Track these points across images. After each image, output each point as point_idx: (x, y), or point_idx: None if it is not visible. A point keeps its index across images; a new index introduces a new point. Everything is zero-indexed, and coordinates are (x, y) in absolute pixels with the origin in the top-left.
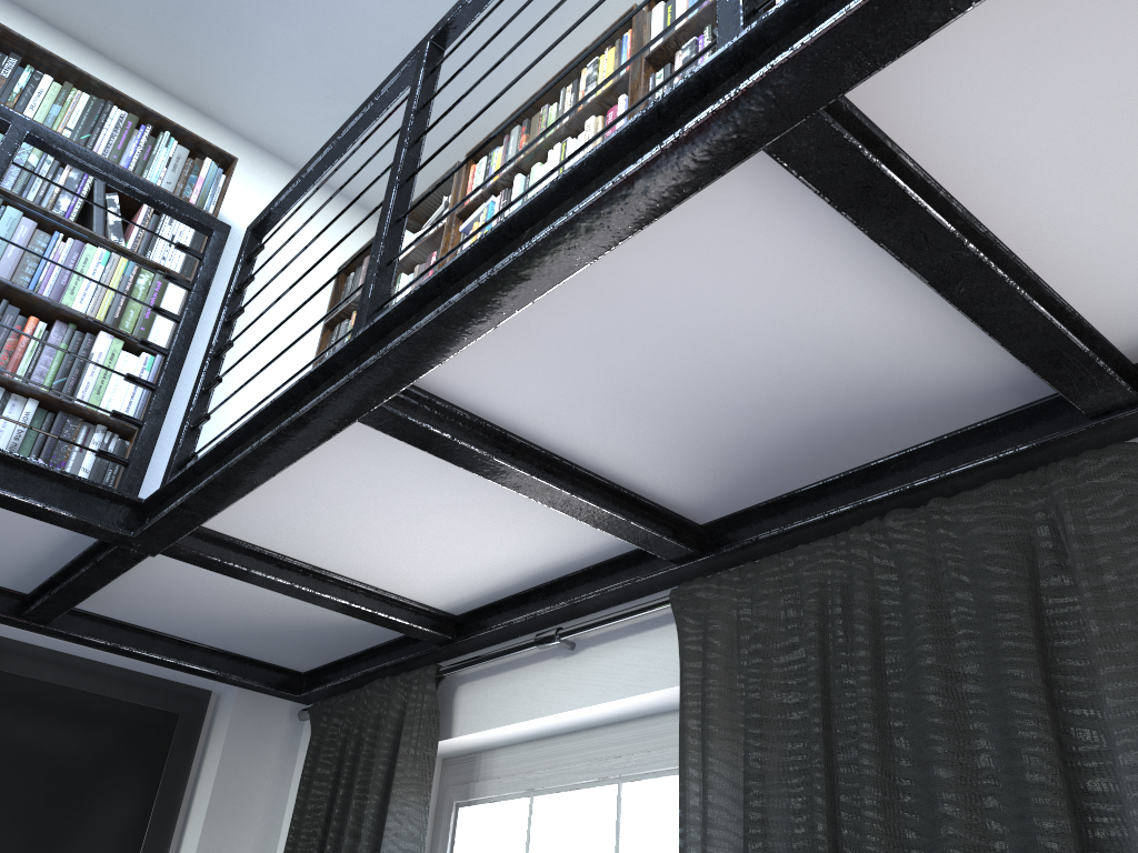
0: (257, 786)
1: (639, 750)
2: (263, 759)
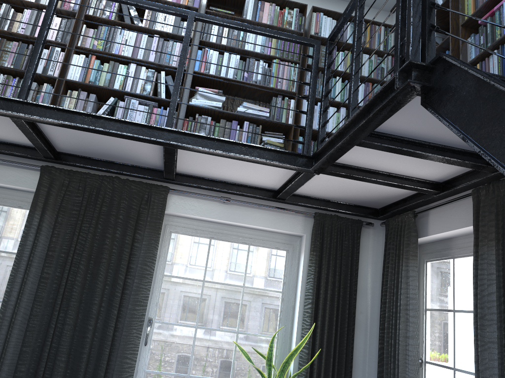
0: None
1: None
2: None
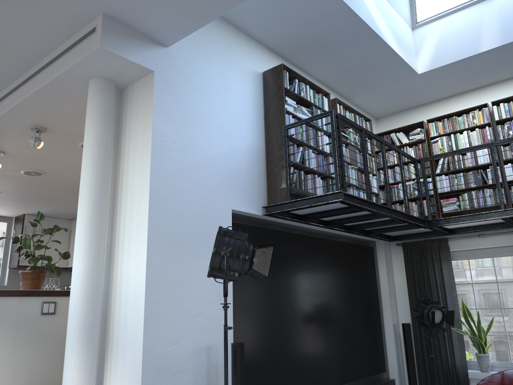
0: (389, 259)
1: (496, 252)
2: (388, 253)
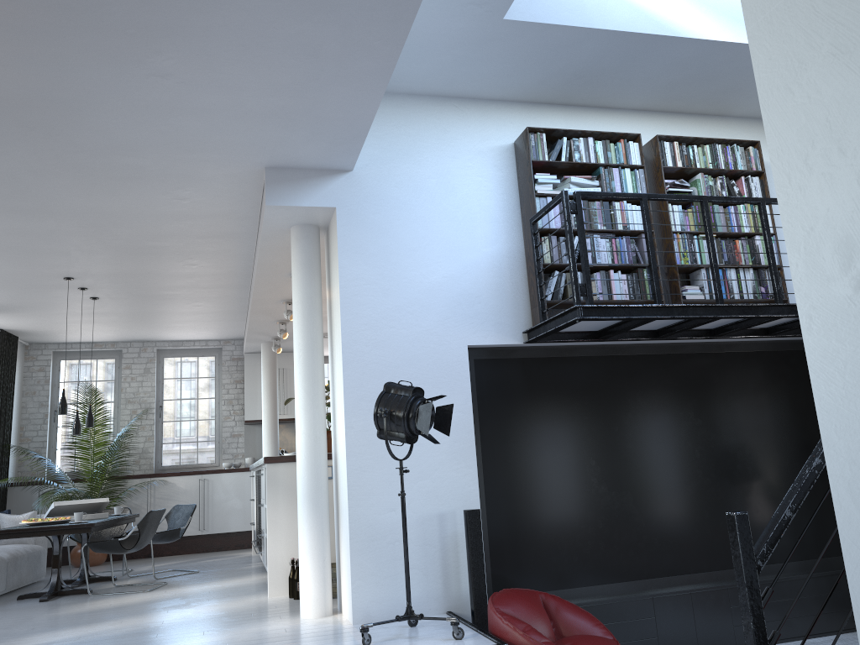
0: None
1: None
2: None
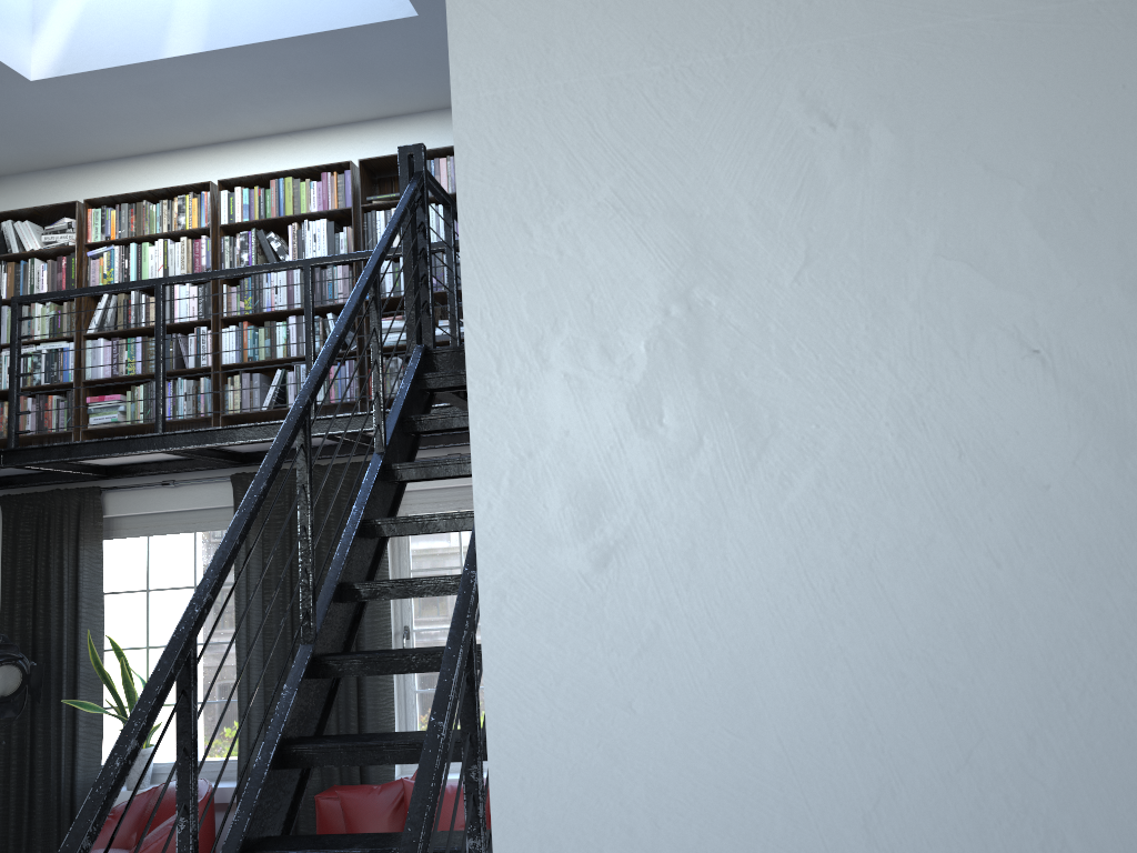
0: None
1: (204, 521)
2: None
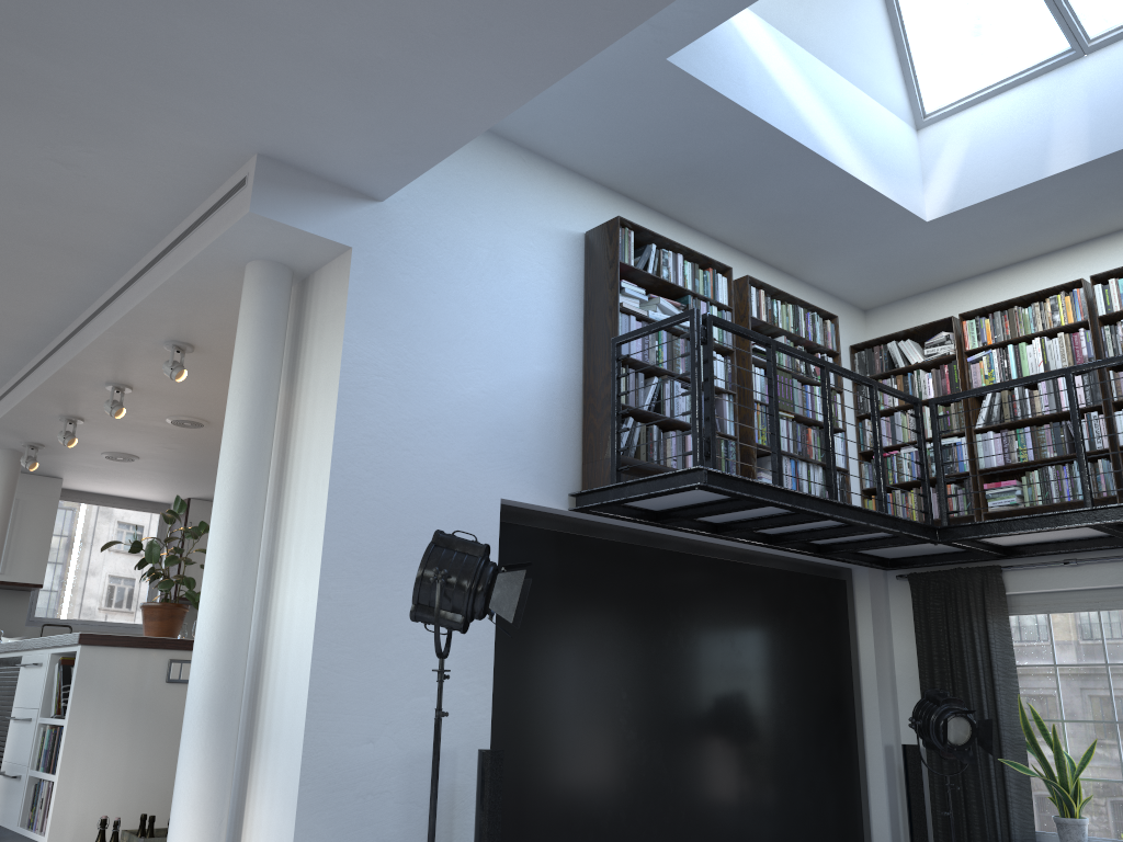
0: (881, 607)
1: (1106, 600)
2: (880, 595)
